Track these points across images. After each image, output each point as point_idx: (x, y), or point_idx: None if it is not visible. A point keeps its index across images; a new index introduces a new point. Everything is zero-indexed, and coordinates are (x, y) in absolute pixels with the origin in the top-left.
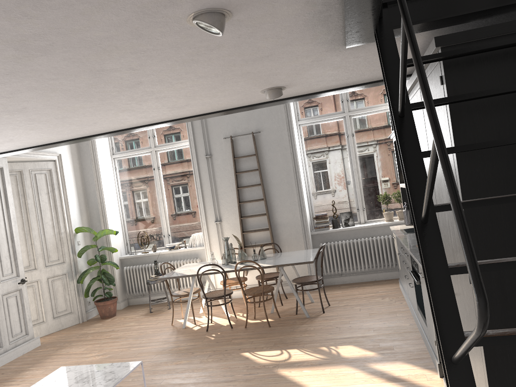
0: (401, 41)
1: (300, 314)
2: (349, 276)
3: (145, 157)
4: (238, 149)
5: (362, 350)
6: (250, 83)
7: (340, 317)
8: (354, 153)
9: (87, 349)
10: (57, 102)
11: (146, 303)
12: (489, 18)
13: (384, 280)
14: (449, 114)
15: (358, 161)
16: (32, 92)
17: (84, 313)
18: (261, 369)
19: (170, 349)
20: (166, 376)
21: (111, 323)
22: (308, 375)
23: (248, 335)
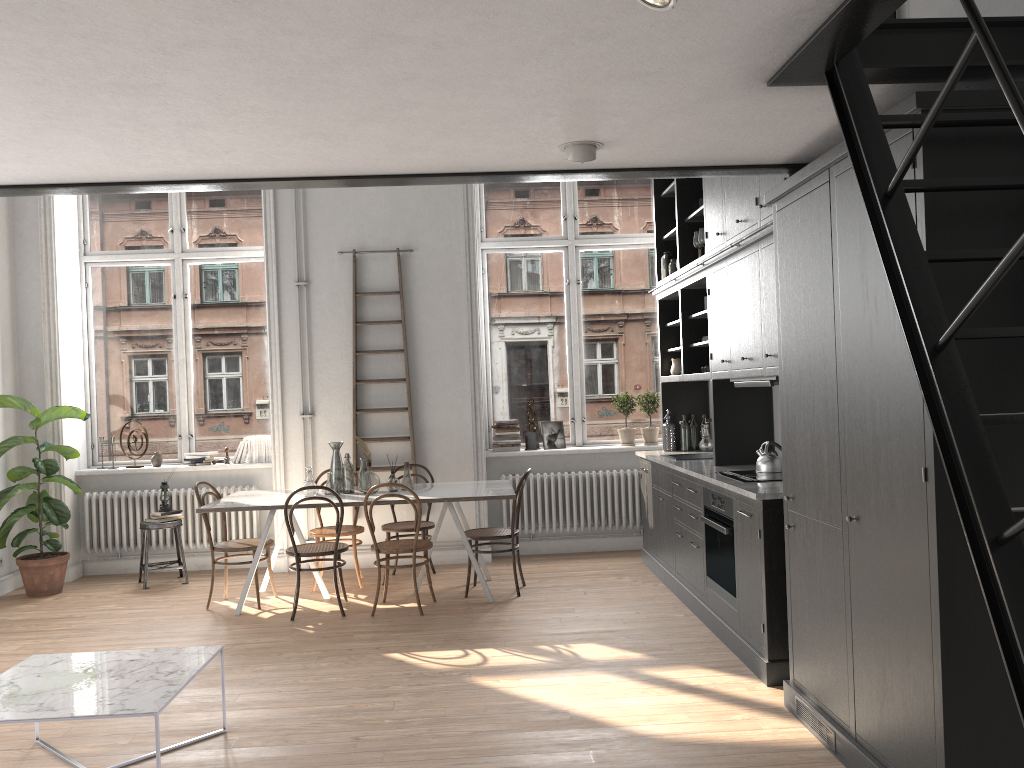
0: (955, 70)
1: (474, 597)
2: (548, 541)
3: (158, 271)
4: (364, 277)
5: (616, 651)
6: (565, 123)
7: (554, 602)
8: (577, 316)
9: (26, 647)
10: (231, 85)
11: (126, 573)
12: (974, 84)
13: (610, 551)
14: (923, 214)
15: (582, 331)
16: (221, 52)
17: None
18: (438, 677)
19: (226, 648)
20: (242, 690)
21: (58, 605)
22: (534, 685)
23: (384, 627)
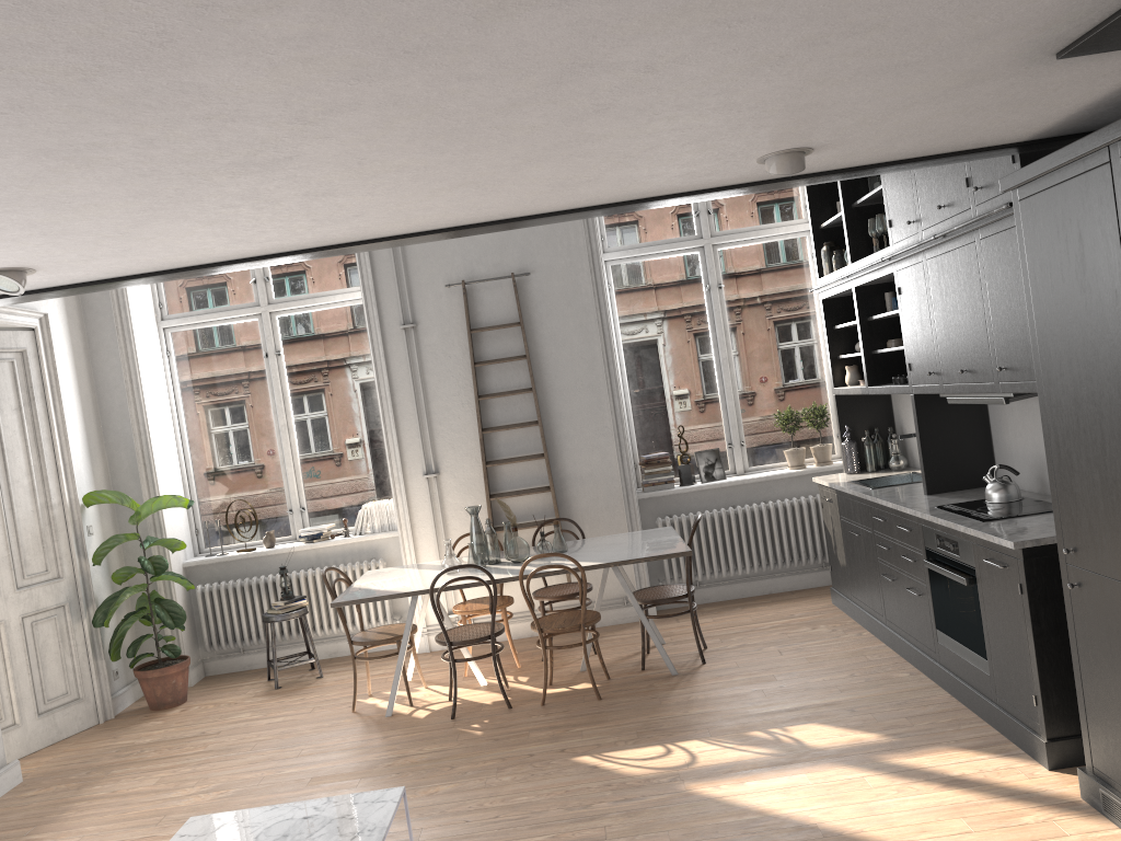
0: None
1: (652, 670)
2: (717, 587)
3: (245, 328)
4: (478, 311)
5: (846, 732)
6: (777, 133)
7: (748, 669)
8: (723, 326)
9: (165, 780)
10: (379, 146)
11: (251, 669)
12: None
13: (790, 592)
14: None
15: (731, 342)
16: (374, 112)
17: (109, 700)
18: (646, 787)
19: (389, 764)
20: (422, 822)
21: (187, 719)
22: (764, 790)
23: (561, 720)
